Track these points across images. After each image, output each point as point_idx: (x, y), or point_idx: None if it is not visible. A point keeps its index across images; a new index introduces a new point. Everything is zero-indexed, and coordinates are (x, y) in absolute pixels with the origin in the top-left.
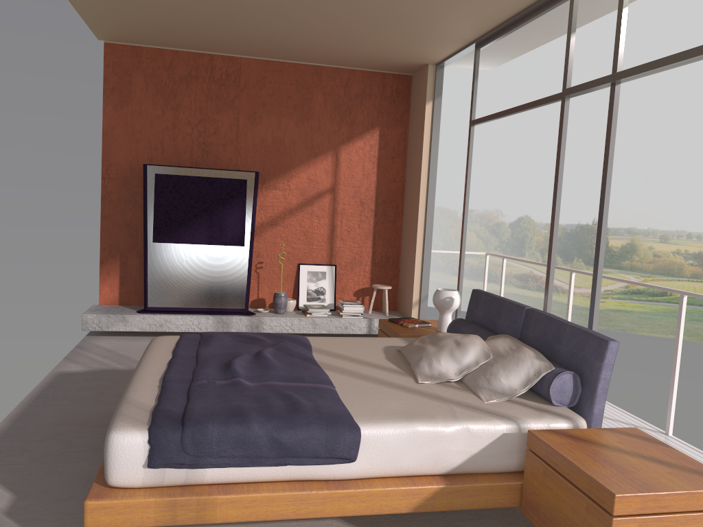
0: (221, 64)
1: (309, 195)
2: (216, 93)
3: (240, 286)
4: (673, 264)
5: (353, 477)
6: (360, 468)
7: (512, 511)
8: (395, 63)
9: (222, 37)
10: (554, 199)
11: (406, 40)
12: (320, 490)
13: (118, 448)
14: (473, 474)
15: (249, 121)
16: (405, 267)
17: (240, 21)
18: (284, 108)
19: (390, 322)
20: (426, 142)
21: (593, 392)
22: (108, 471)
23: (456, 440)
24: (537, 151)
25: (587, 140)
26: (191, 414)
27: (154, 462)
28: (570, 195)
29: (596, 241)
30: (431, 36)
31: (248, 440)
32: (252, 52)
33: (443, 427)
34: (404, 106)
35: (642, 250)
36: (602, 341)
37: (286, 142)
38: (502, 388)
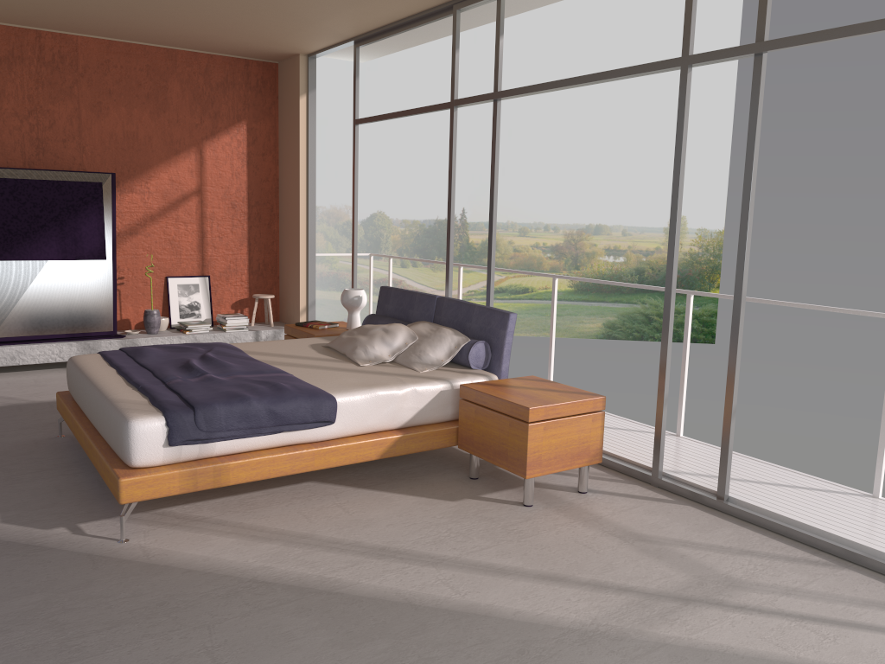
0: (52, 43)
1: (173, 199)
2: (49, 78)
3: (106, 306)
4: (533, 258)
5: (332, 437)
6: (337, 429)
7: (445, 458)
8: (263, 51)
9: (63, 15)
10: (449, 200)
11: (283, 33)
12: (310, 449)
13: (140, 433)
14: (420, 426)
15: (93, 113)
16: (287, 273)
17: (97, 3)
18: (135, 98)
19: (298, 326)
20: (303, 138)
21: (500, 355)
22: (131, 454)
23: (407, 399)
24: (387, 137)
25: (440, 124)
26: (194, 400)
27: (175, 440)
28: (427, 187)
29: (489, 236)
30: (311, 31)
31: (250, 414)
32: (93, 31)
33: (397, 390)
34: (271, 98)
35: (502, 245)
36: (504, 314)
37: (141, 137)
38: (431, 360)
